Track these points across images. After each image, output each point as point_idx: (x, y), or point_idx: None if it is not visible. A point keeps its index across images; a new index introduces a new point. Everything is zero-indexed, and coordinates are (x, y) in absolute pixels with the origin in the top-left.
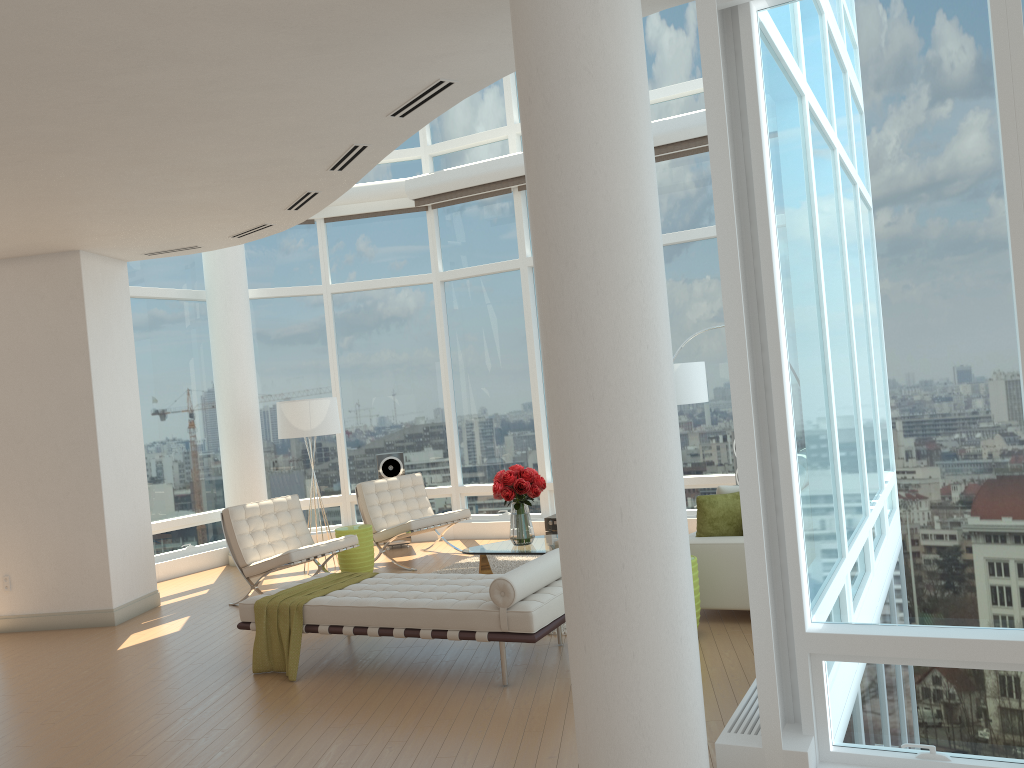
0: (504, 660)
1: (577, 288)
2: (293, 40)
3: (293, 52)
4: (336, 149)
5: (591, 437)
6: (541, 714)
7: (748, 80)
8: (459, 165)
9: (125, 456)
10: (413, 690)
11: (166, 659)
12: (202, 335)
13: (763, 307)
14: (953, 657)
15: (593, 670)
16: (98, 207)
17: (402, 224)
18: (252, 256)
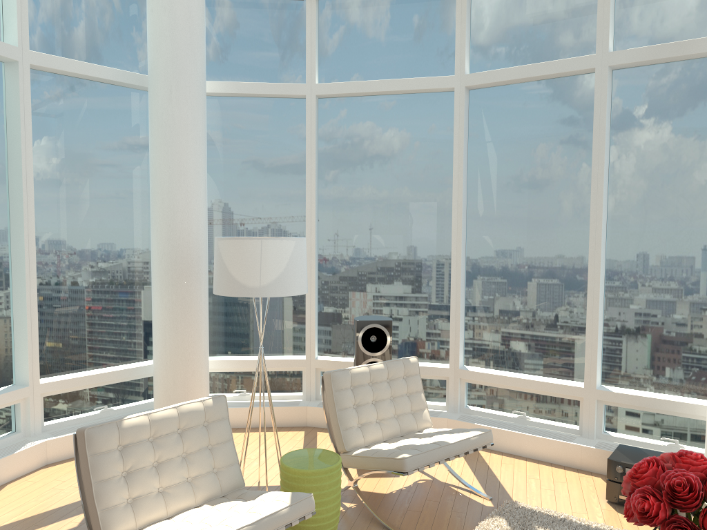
0: None
1: None
2: None
3: None
4: None
5: None
6: None
7: None
8: None
9: None
10: None
11: None
12: (147, 136)
13: None
14: None
15: None
16: None
17: (419, 7)
18: (220, 39)
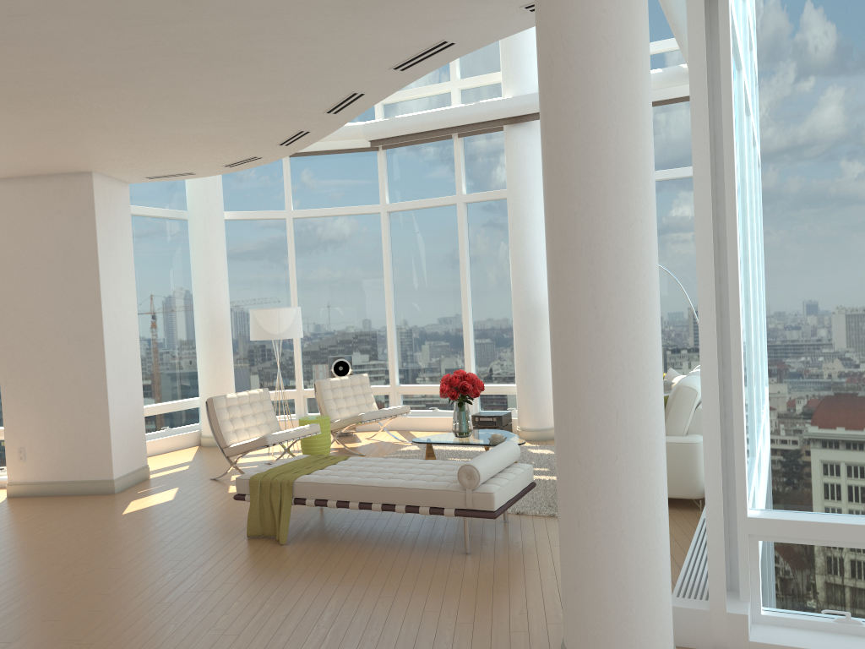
0: (467, 532)
1: (588, 224)
2: (334, 0)
3: (330, 10)
4: (337, 95)
5: (594, 350)
6: (504, 578)
7: (723, 54)
8: (407, 113)
9: (125, 350)
10: (389, 555)
11: (167, 523)
12: (182, 249)
13: (722, 246)
14: None
15: (585, 543)
16: (120, 135)
17: (355, 161)
18: (226, 183)
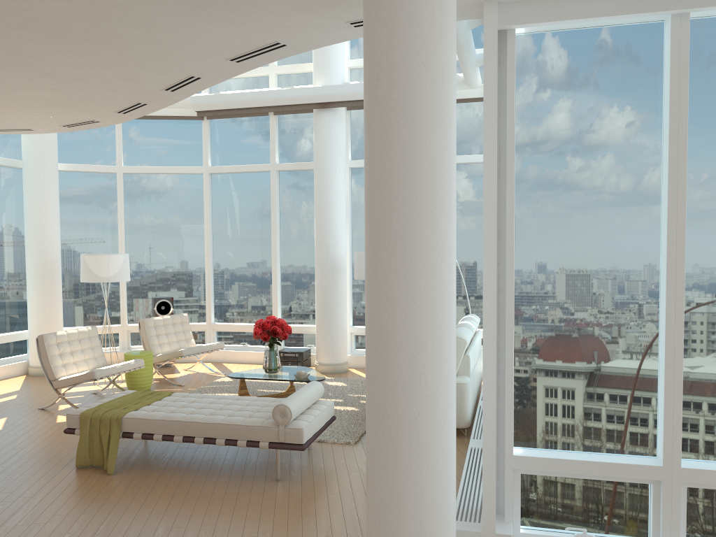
0: (279, 462)
1: (403, 217)
2: None
3: (179, 6)
4: (176, 76)
5: (404, 323)
6: (310, 502)
7: (509, 81)
8: (230, 89)
9: None
10: (209, 483)
11: None
12: (15, 195)
13: (502, 236)
14: (606, 474)
15: (390, 484)
16: None
17: (182, 127)
18: (61, 137)
